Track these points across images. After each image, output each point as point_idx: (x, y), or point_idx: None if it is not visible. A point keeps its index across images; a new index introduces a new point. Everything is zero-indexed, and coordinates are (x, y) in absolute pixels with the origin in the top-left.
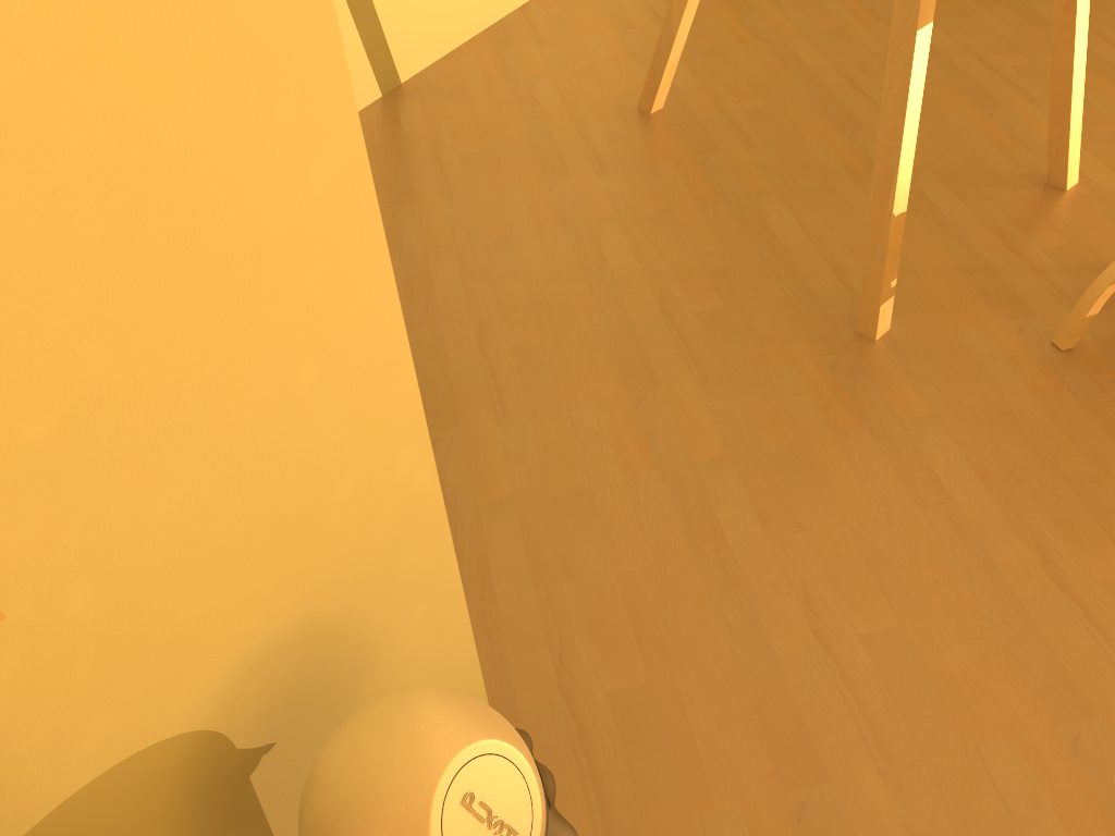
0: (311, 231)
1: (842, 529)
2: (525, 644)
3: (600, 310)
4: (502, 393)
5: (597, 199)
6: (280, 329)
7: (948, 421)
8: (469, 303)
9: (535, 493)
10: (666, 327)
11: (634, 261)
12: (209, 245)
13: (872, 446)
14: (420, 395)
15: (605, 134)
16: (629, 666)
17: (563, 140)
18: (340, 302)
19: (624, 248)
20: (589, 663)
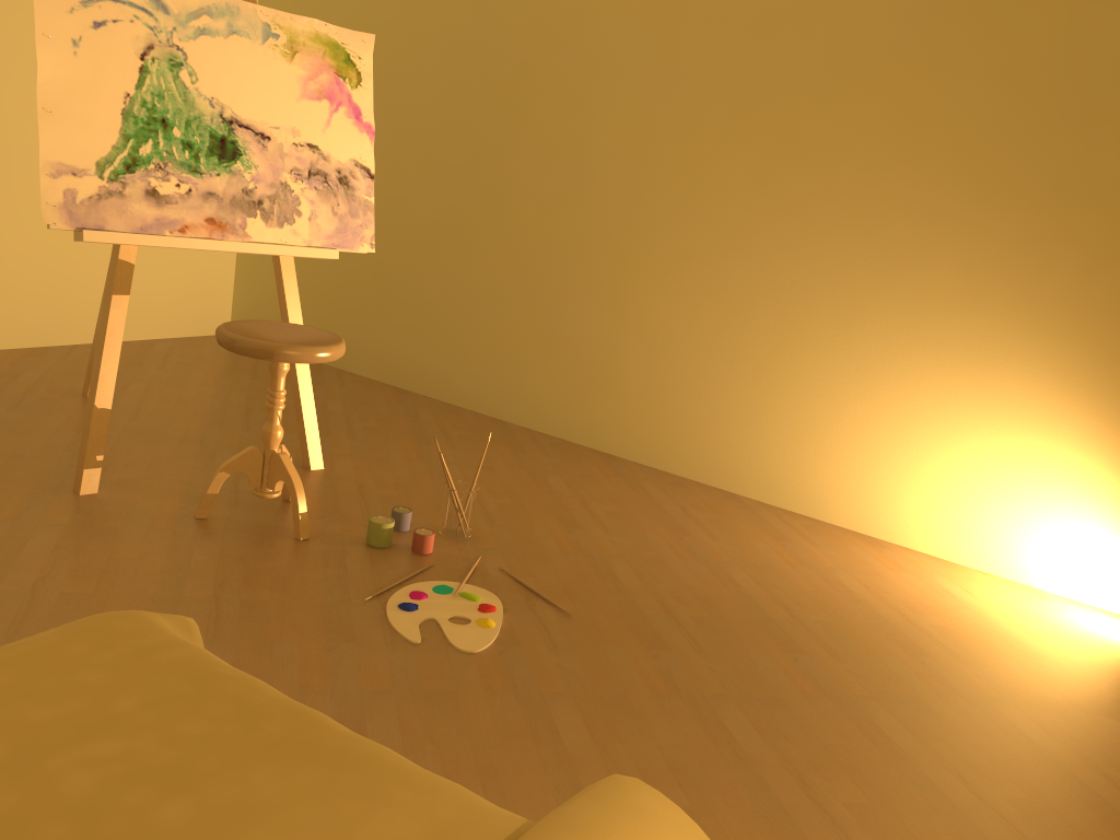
0: None
1: None
2: None
3: None
4: None
5: None
6: None
7: (72, 528)
8: None
9: None
10: None
11: None
12: None
13: (3, 527)
14: None
15: (41, 397)
16: None
17: (6, 394)
18: None
19: None
20: None
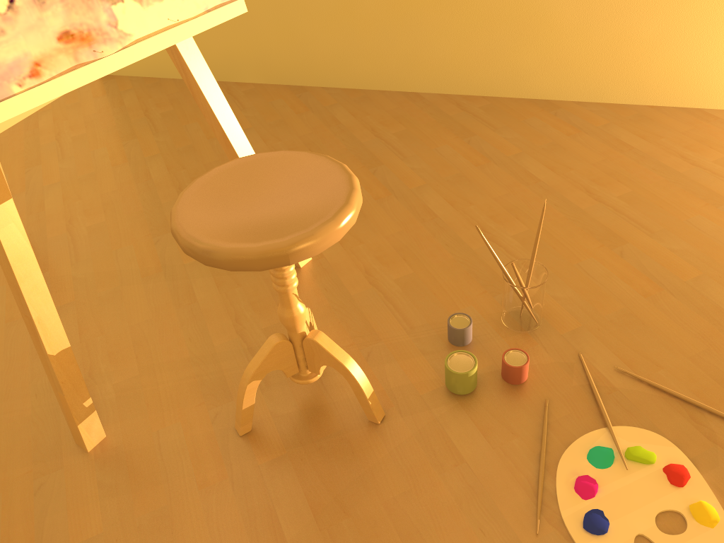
0: None
1: None
2: None
3: None
4: None
5: None
6: None
7: (113, 539)
8: None
9: None
10: None
11: None
12: None
13: None
14: None
15: None
16: None
17: None
18: None
19: None
20: None
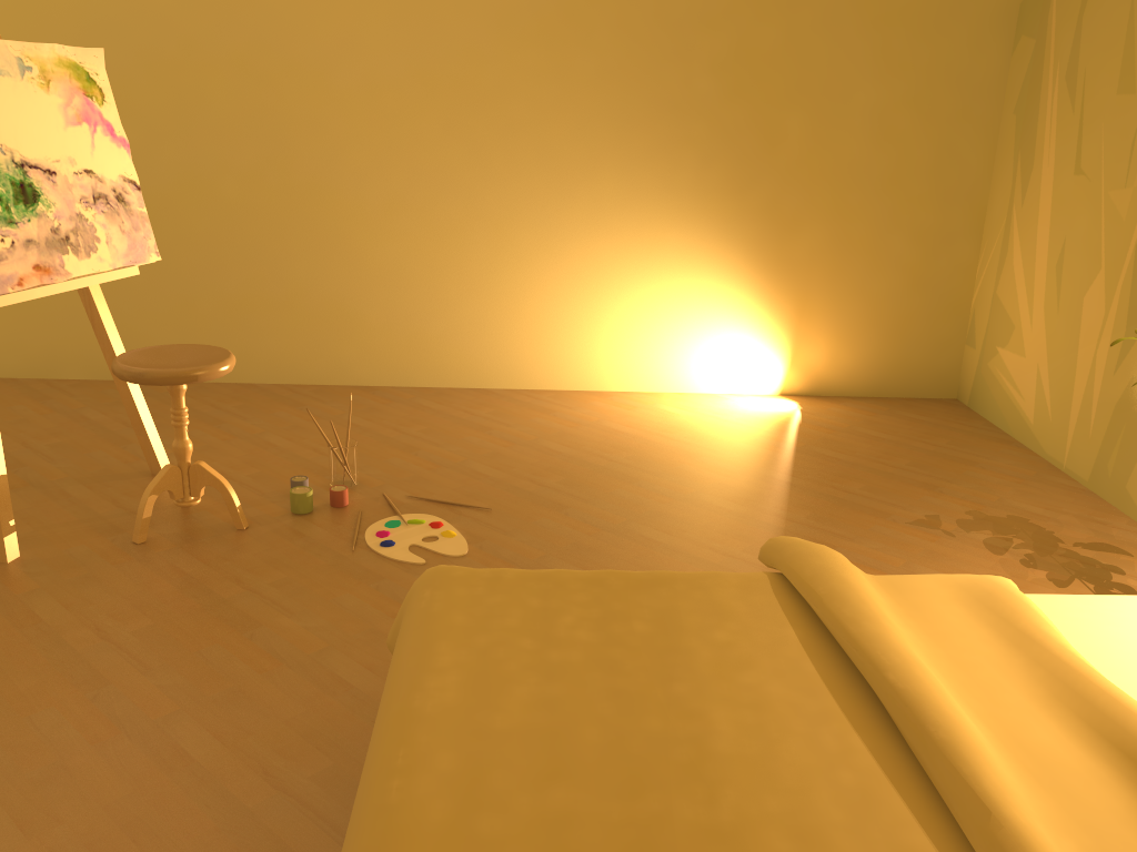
0: None
1: None
2: None
3: None
4: None
5: None
6: None
7: (51, 588)
8: None
9: None
10: None
11: None
12: None
13: None
14: None
15: None
16: None
17: None
18: None
19: None
20: None
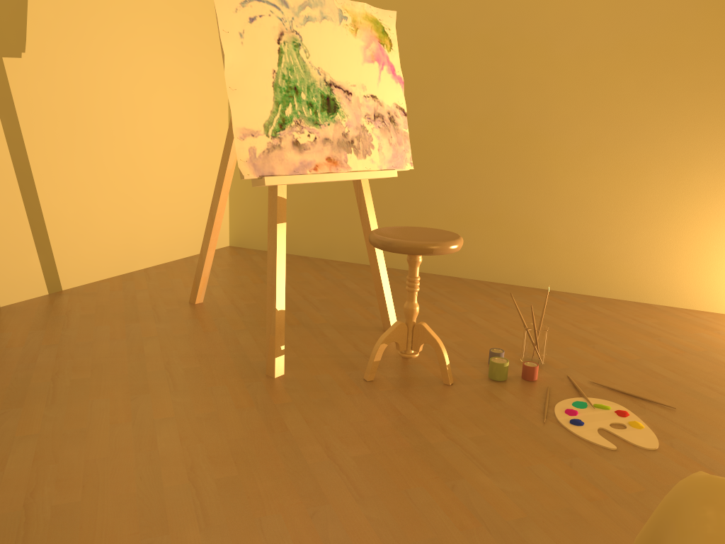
0: None
1: (224, 441)
2: (12, 488)
3: (130, 367)
4: (55, 395)
5: (150, 330)
6: None
7: (299, 404)
8: (55, 364)
9: (53, 431)
10: (164, 372)
11: (159, 351)
12: None
13: (255, 412)
14: (5, 396)
15: (167, 309)
16: (73, 495)
17: (143, 311)
18: None
19: (156, 346)
20: (48, 494)
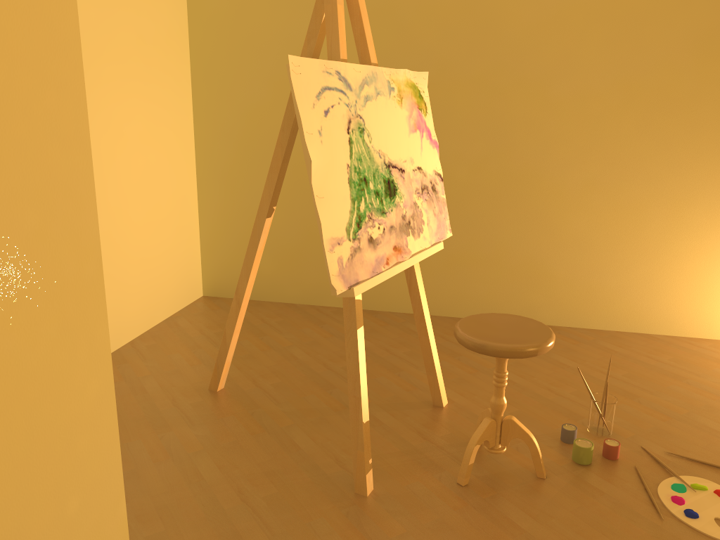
0: (85, 417)
1: None
2: None
3: (202, 505)
4: None
5: (191, 441)
6: (63, 473)
7: (416, 533)
8: None
9: None
10: (245, 508)
11: (219, 473)
12: (38, 420)
13: None
14: None
15: (191, 404)
16: None
17: (165, 410)
18: (93, 459)
19: (212, 466)
20: None
